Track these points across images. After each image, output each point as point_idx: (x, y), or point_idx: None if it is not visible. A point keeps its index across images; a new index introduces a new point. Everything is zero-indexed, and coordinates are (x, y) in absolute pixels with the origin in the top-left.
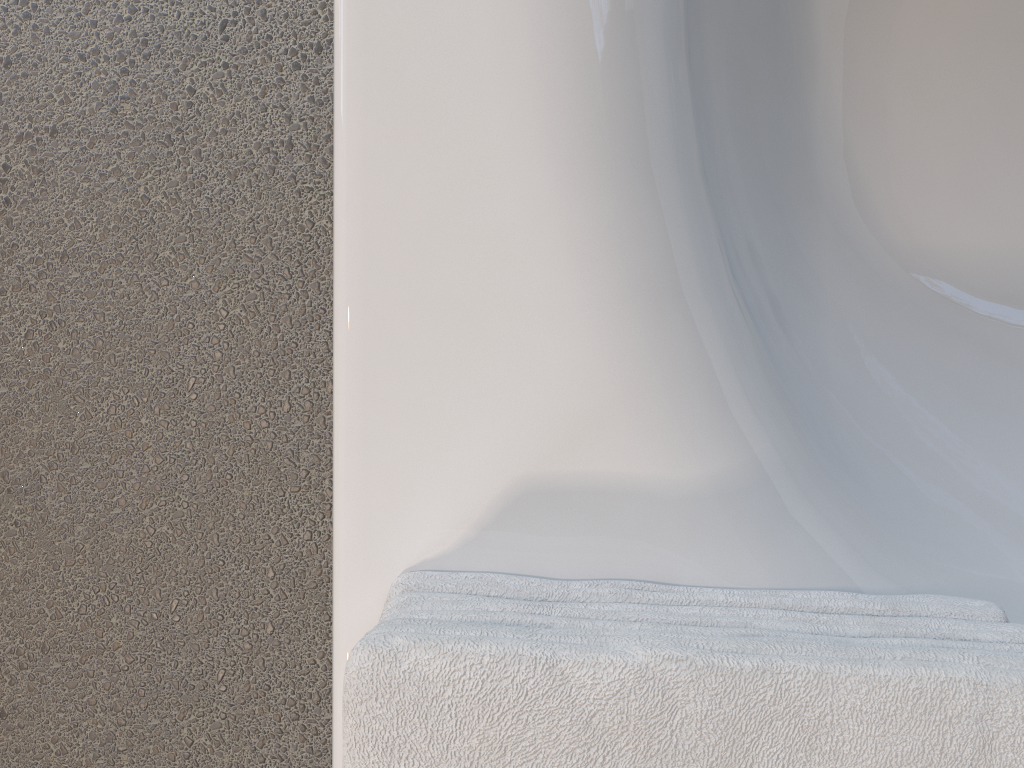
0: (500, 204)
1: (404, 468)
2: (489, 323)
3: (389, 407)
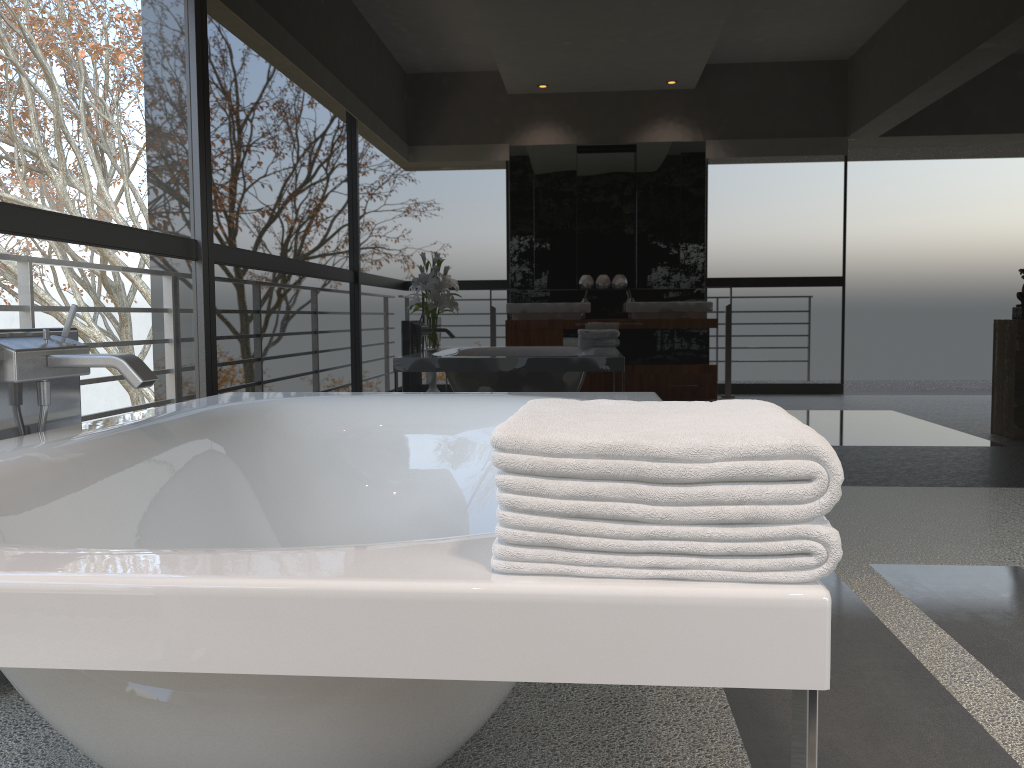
0: (303, 554)
1: (433, 571)
2: (364, 557)
3: (397, 573)
